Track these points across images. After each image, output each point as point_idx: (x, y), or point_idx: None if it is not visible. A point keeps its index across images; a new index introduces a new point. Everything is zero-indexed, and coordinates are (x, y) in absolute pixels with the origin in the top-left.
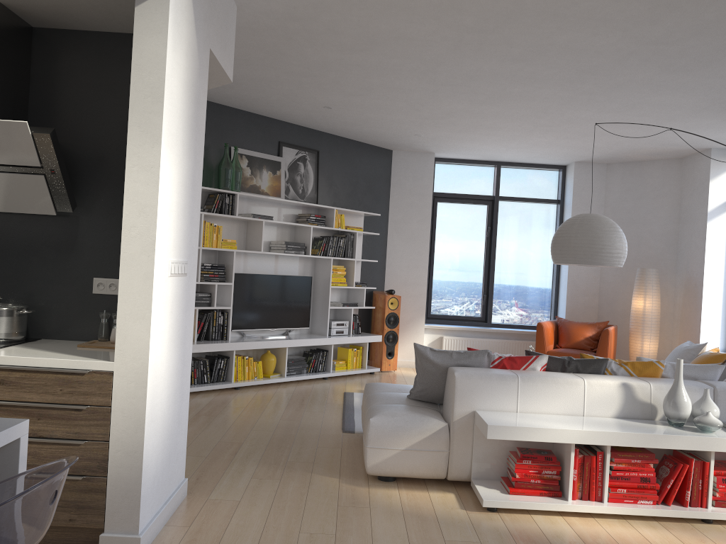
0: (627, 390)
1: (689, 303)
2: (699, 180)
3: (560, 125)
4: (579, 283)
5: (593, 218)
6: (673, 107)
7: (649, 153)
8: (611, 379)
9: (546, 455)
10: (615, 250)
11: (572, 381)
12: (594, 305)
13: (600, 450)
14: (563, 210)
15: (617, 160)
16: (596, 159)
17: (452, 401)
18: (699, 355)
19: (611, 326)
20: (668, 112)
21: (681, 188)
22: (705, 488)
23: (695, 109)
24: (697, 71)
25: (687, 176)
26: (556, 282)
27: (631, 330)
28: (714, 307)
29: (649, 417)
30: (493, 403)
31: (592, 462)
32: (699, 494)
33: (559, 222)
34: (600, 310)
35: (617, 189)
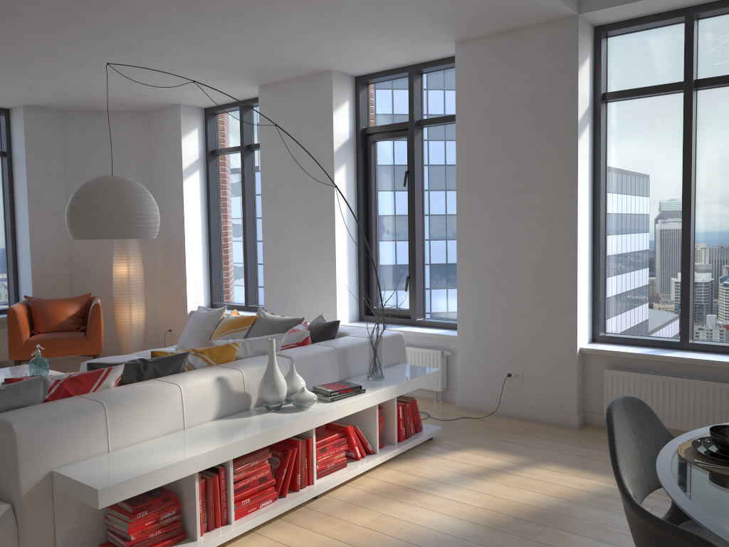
0: (223, 385)
1: (171, 264)
2: (170, 137)
3: (26, 58)
4: (45, 253)
5: (121, 182)
6: (170, 56)
7: (117, 103)
8: (204, 376)
9: (161, 495)
10: (152, 219)
11: (168, 391)
12: (65, 276)
13: (219, 465)
14: (12, 165)
15: (76, 108)
16: (52, 105)
17: (15, 468)
18: (223, 320)
19: (93, 298)
20: (161, 61)
21: (150, 144)
22: (311, 465)
23: (189, 62)
24: (215, 21)
25: (155, 132)
26: (14, 253)
27: (117, 300)
28: (196, 266)
29: (245, 408)
30: (76, 451)
31: (216, 483)
32: (306, 472)
33: (8, 180)
34: (73, 281)
35: (78, 142)
